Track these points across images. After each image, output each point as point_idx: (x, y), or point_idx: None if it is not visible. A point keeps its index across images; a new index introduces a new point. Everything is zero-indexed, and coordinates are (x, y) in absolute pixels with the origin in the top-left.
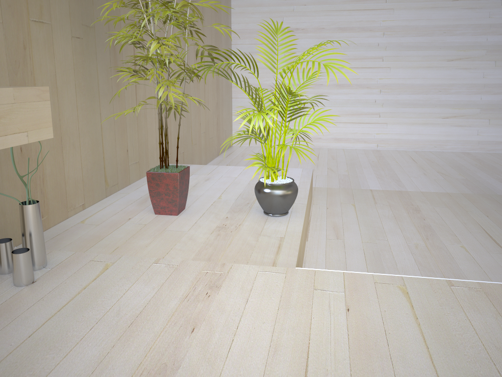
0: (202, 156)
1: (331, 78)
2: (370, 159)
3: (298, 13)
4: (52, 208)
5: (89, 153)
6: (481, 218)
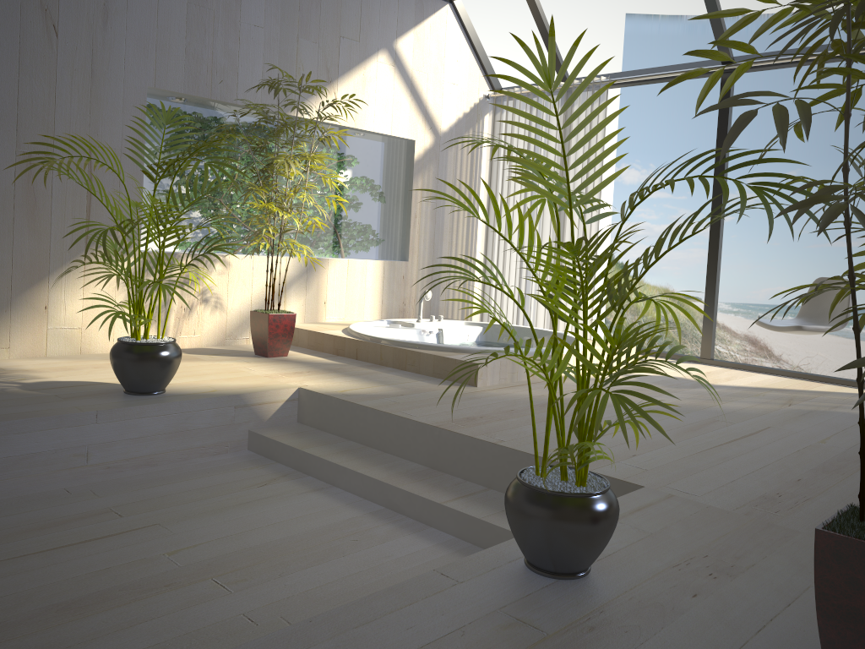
0: None
1: None
2: None
3: None
4: None
5: None
6: None
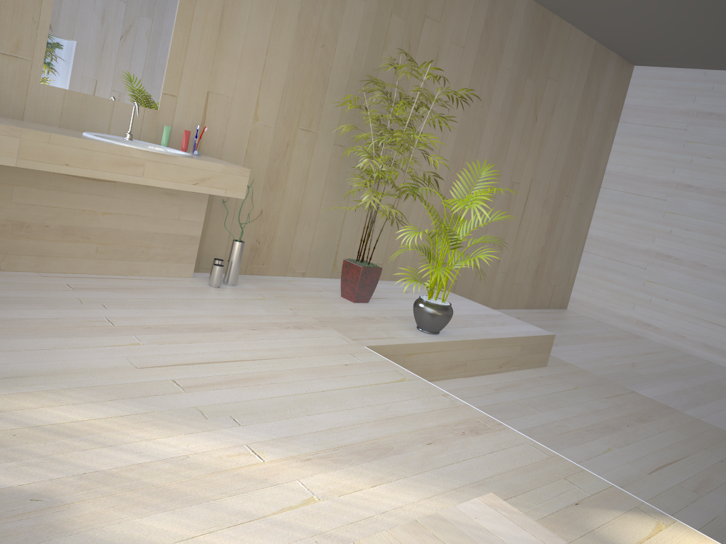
0: (492, 297)
1: (721, 261)
2: (720, 381)
3: (696, 166)
4: (273, 262)
5: (324, 236)
6: (707, 457)
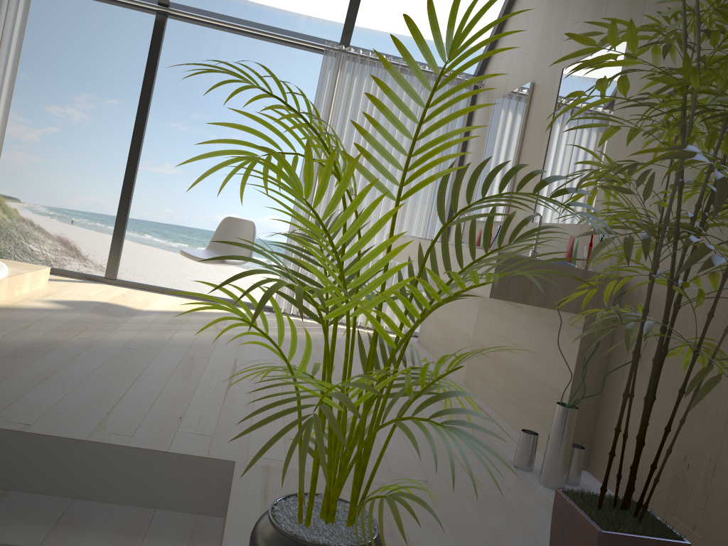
0: None
1: None
2: None
3: None
4: (715, 537)
5: None
6: None
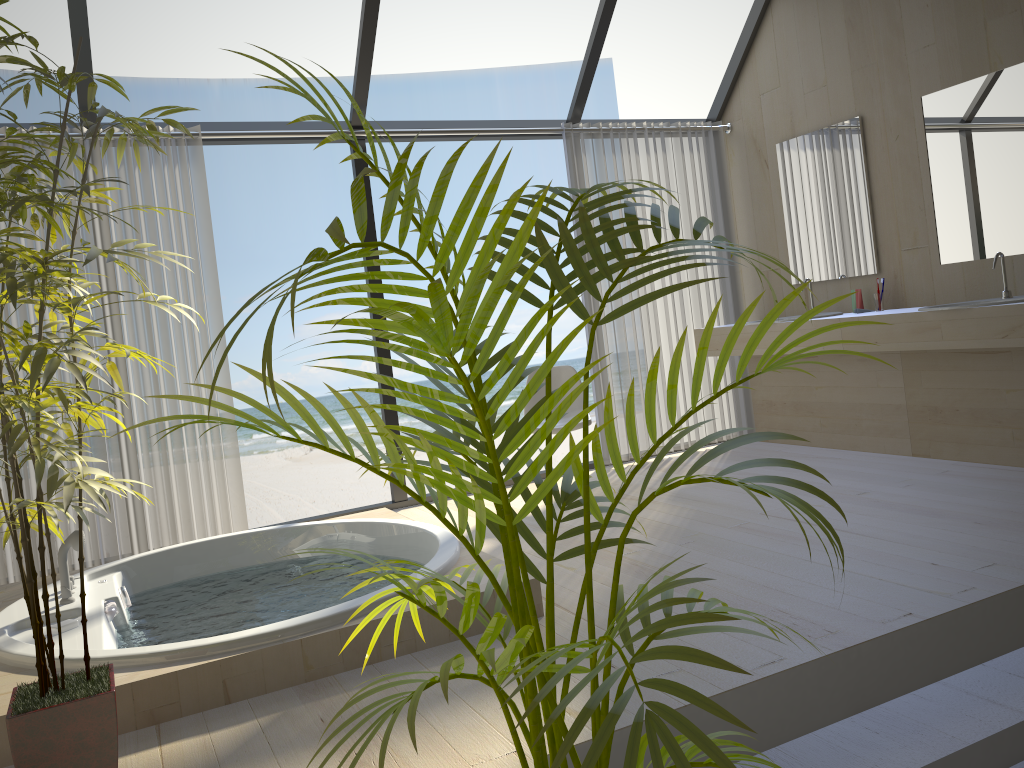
0: None
1: None
2: None
3: None
4: None
5: None
6: None
